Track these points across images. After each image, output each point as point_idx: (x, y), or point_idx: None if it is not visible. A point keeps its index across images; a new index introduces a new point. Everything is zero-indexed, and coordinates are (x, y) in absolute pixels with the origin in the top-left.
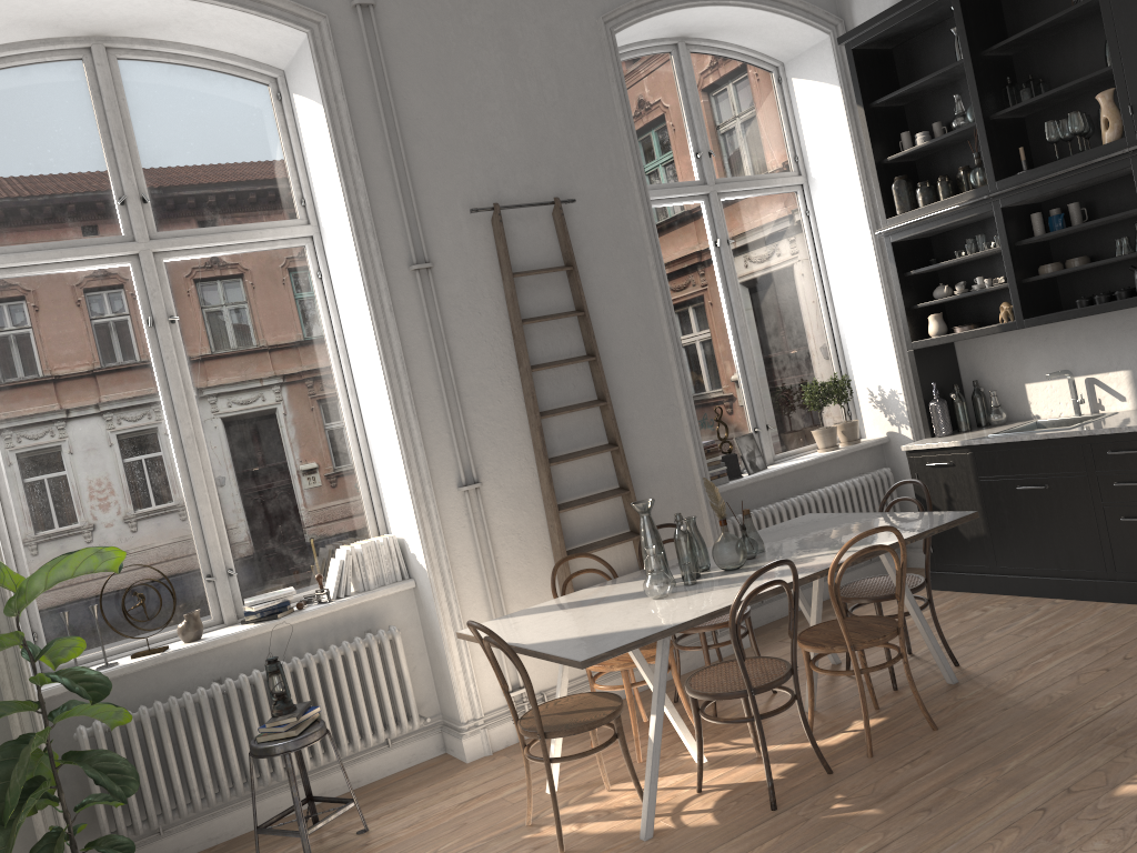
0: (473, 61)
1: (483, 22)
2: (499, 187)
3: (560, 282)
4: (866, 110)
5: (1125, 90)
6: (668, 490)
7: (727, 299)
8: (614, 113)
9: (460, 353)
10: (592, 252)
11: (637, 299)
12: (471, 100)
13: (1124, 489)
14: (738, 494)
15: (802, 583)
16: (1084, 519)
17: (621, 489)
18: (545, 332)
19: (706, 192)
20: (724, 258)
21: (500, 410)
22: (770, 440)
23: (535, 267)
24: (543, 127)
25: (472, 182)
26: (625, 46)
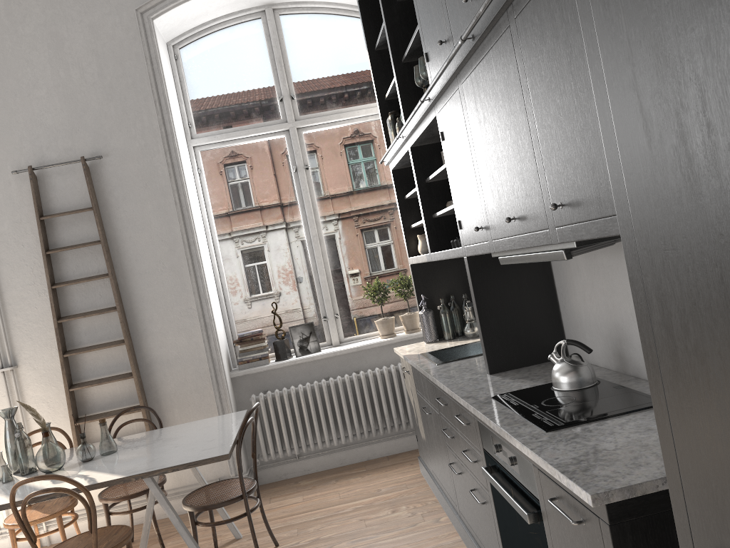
0: (25, 61)
1: (35, 30)
2: (43, 152)
3: (92, 219)
4: (371, 54)
5: (422, 36)
6: (183, 374)
7: (304, 213)
8: (149, 84)
9: (6, 275)
10: (122, 194)
11: (162, 227)
12: (22, 90)
13: (449, 436)
14: (282, 373)
15: (1, 509)
16: (444, 452)
17: (132, 373)
18: (78, 256)
19: (286, 129)
20: (300, 181)
21: (37, 314)
22: (339, 326)
23: (71, 208)
24: (83, 102)
25: (21, 150)
26: (213, 20)
